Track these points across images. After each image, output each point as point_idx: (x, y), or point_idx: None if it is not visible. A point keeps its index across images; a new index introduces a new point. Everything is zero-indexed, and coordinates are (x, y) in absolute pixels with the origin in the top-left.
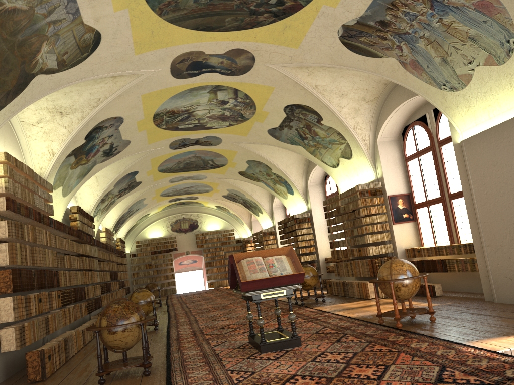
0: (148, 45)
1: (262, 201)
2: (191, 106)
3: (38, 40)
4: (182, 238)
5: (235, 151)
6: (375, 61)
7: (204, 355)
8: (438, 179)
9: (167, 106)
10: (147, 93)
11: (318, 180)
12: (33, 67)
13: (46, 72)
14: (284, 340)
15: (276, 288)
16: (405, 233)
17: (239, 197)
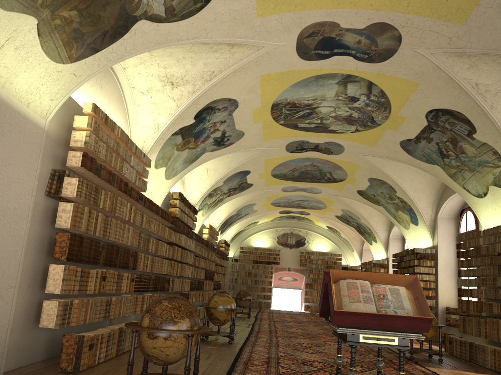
0: (273, 6)
1: (378, 229)
2: (315, 100)
3: None
4: (287, 253)
5: (357, 164)
6: None
7: None
8: None
9: (288, 95)
10: (267, 74)
11: (452, 213)
12: (136, 7)
13: (151, 18)
14: None
15: (384, 331)
16: None
17: (353, 220)
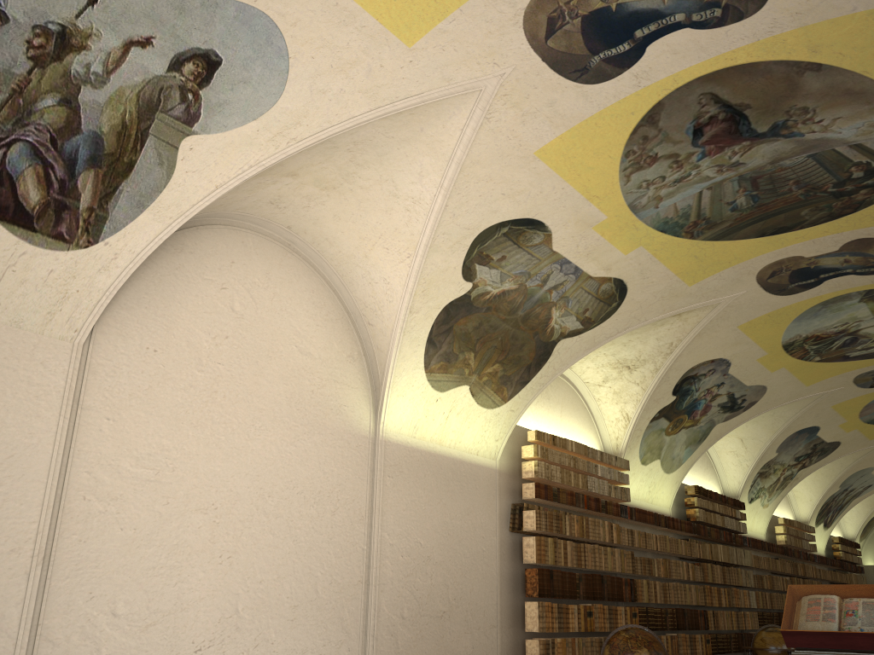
0: (701, 271)
1: None
2: (845, 324)
3: (543, 308)
4: None
5: None
6: None
7: None
8: None
9: (797, 331)
10: (746, 322)
11: None
12: (551, 334)
13: (570, 335)
14: None
15: (847, 652)
16: None
17: None
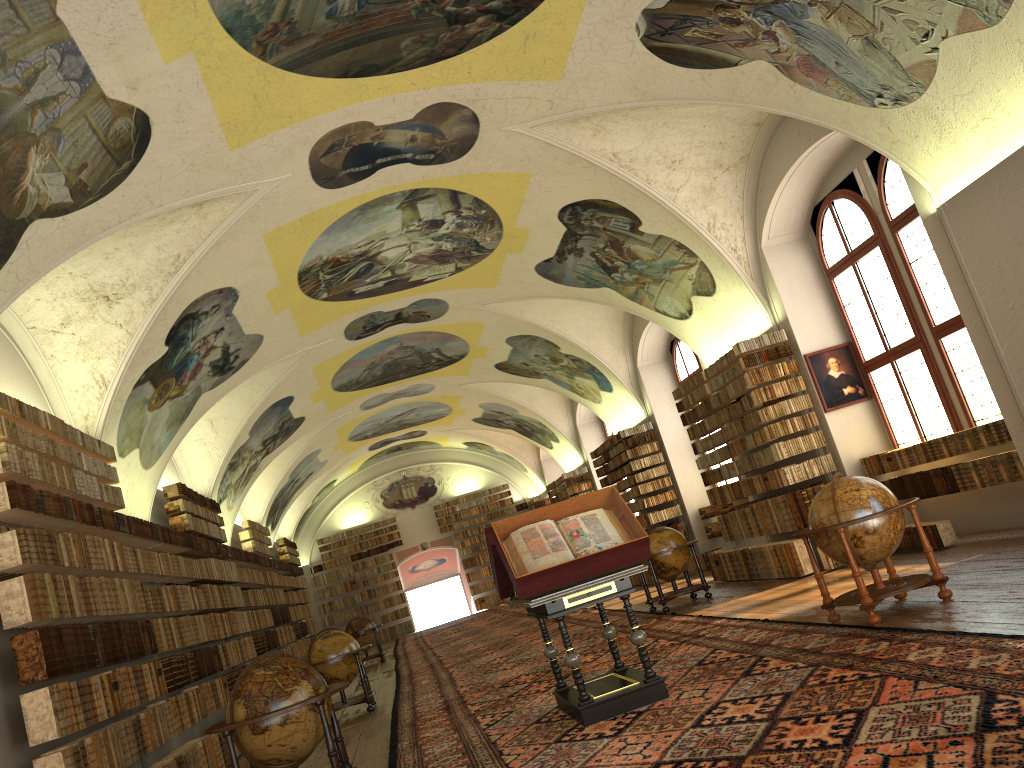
0: (253, 127)
1: (553, 417)
2: (371, 243)
3: (17, 146)
4: (410, 519)
5: (479, 322)
6: (726, 75)
7: (466, 748)
8: (905, 301)
9: (321, 250)
10: (275, 229)
11: (658, 353)
12: (20, 205)
13: (50, 213)
14: (629, 690)
15: (593, 580)
16: (855, 426)
17: (507, 417)
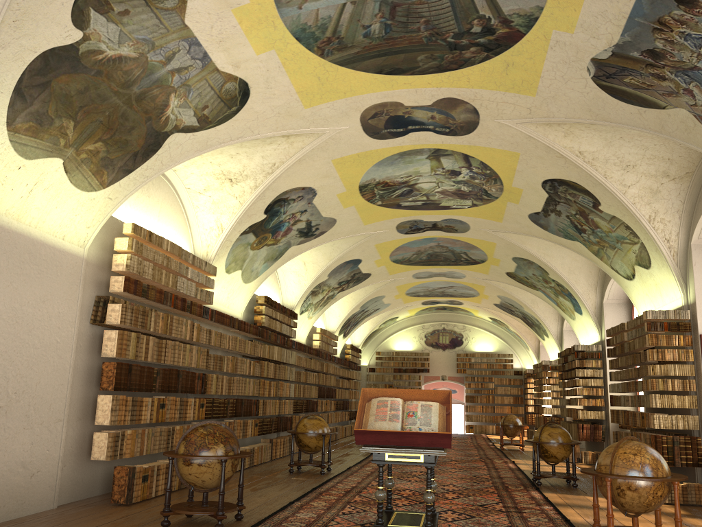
0: (319, 96)
1: (547, 319)
2: (409, 177)
3: (162, 92)
4: (439, 357)
5: (493, 242)
6: (657, 114)
7: (312, 522)
8: None
9: (374, 175)
10: (340, 158)
11: (621, 297)
12: (165, 124)
13: (184, 130)
14: None
15: (406, 449)
16: None
17: (516, 309)
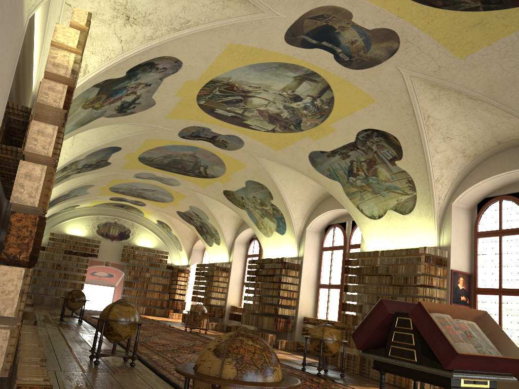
0: None
1: (226, 231)
2: (257, 88)
3: None
4: (107, 246)
5: (245, 164)
6: None
7: None
8: None
9: (235, 75)
10: (237, 45)
11: (319, 227)
12: None
13: None
14: None
15: (487, 375)
16: None
17: (198, 219)
